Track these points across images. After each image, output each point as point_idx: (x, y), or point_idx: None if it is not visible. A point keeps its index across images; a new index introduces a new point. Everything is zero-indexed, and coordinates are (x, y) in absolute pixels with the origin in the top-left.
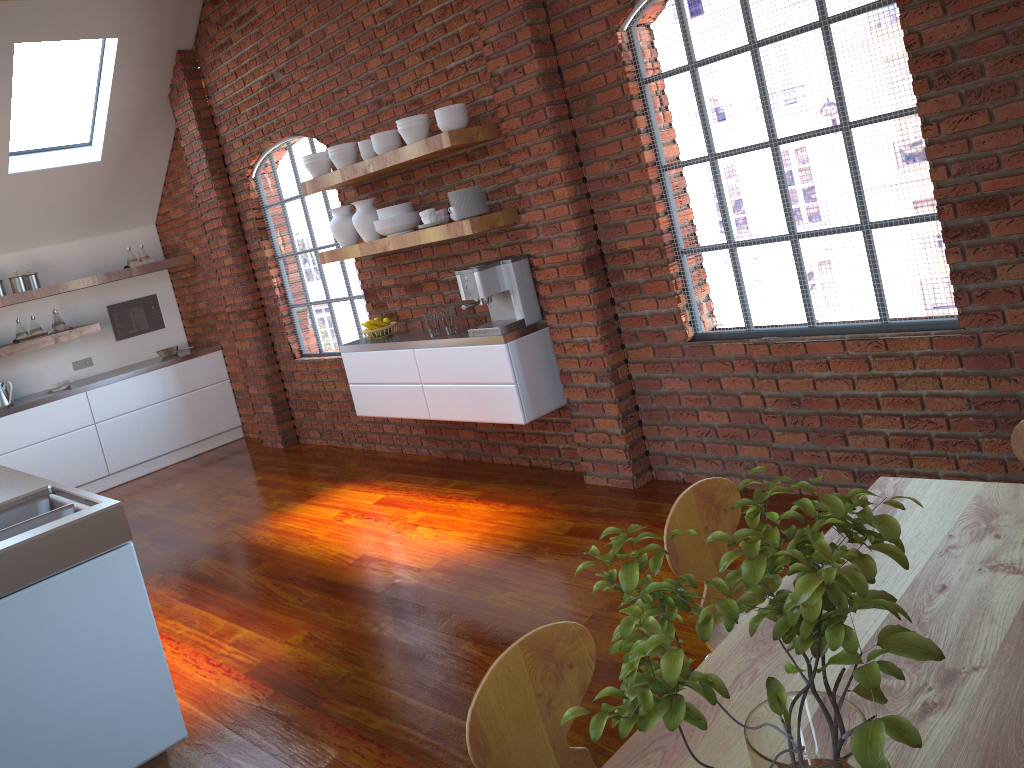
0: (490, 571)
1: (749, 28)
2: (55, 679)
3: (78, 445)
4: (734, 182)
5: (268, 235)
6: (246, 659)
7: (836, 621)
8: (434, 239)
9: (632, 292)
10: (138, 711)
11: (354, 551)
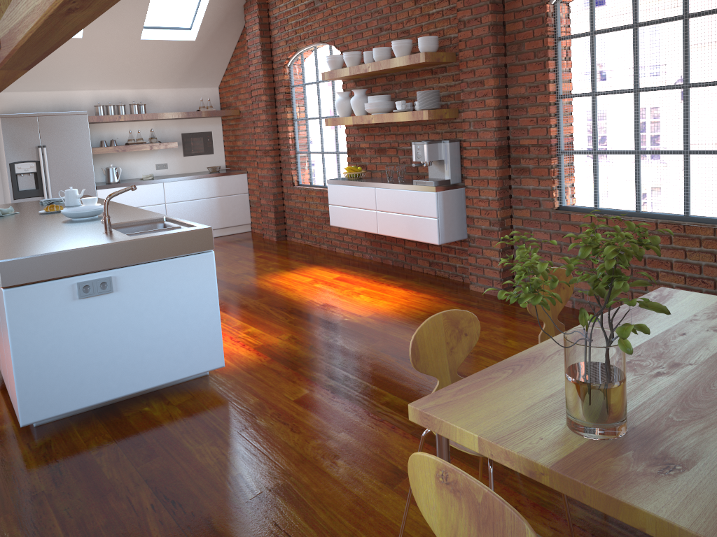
0: (404, 323)
1: (635, 13)
2: (164, 314)
3: None
4: (603, 123)
5: (291, 104)
6: (254, 341)
7: (620, 279)
8: (402, 120)
9: (524, 173)
10: (202, 344)
11: (320, 300)
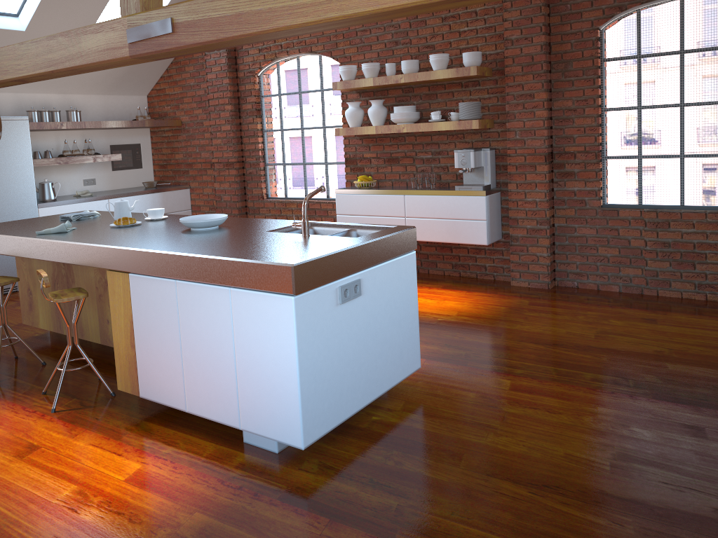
0: (500, 317)
1: (682, 42)
2: (388, 317)
3: None
4: None
5: (260, 115)
6: None
7: None
8: (445, 129)
9: (568, 176)
10: (408, 346)
11: None
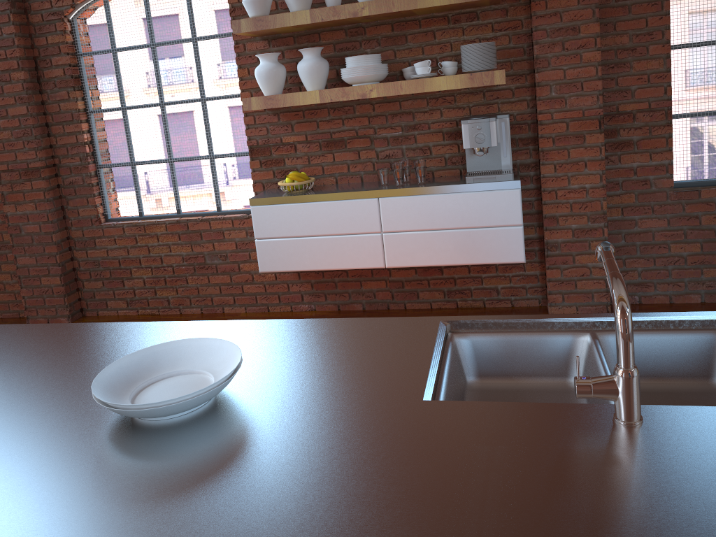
0: None
1: None
2: None
3: None
4: None
5: (79, 86)
6: None
7: None
8: (446, 87)
9: (625, 148)
10: None
11: None
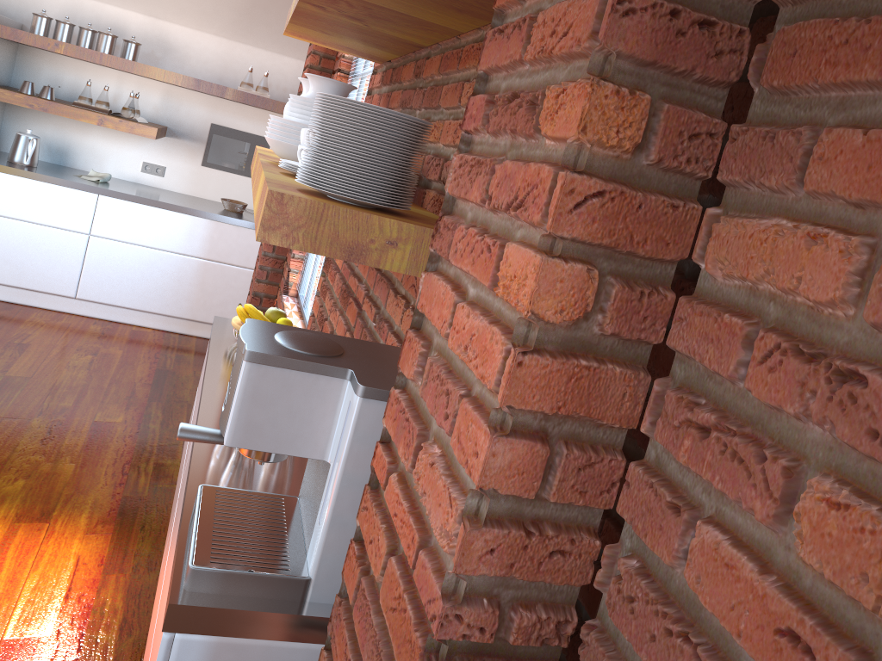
0: None
1: None
2: None
3: (58, 247)
4: None
5: None
6: None
7: None
8: (255, 206)
9: None
10: None
11: None
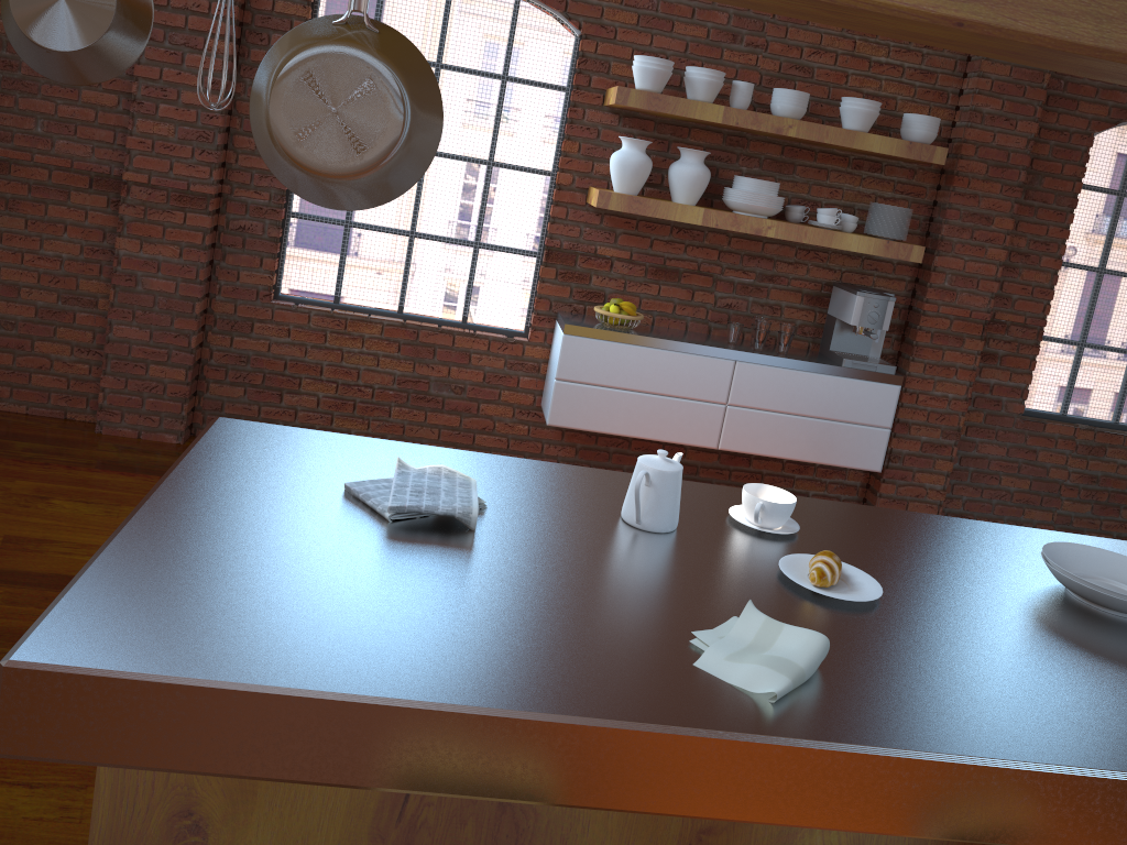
0: None
1: None
2: None
3: None
4: None
5: None
6: None
7: None
8: (856, 249)
9: (989, 360)
10: None
11: None
